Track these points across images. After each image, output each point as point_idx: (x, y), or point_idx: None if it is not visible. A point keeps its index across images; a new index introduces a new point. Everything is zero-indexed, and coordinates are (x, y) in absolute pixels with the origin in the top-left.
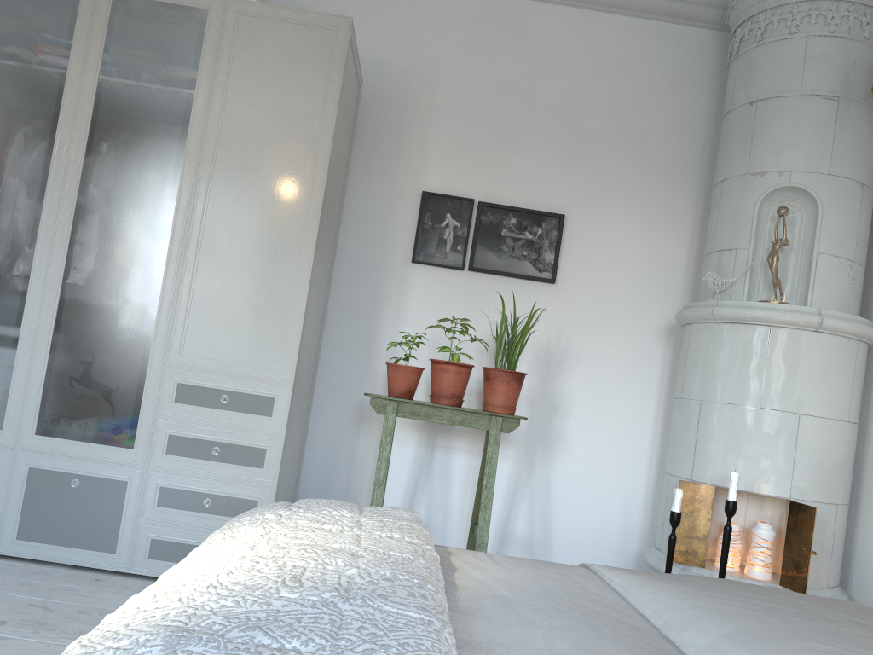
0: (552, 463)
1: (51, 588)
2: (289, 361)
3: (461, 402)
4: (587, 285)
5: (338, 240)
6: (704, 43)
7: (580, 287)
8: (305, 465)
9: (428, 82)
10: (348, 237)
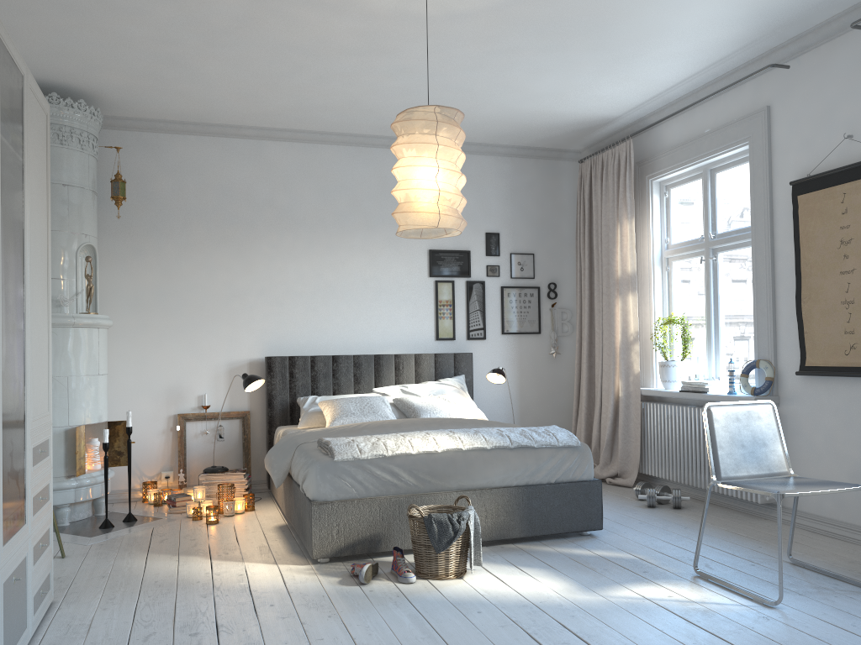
0: None
1: None
2: (51, 405)
3: None
4: None
5: None
6: None
7: None
8: None
9: None
10: None
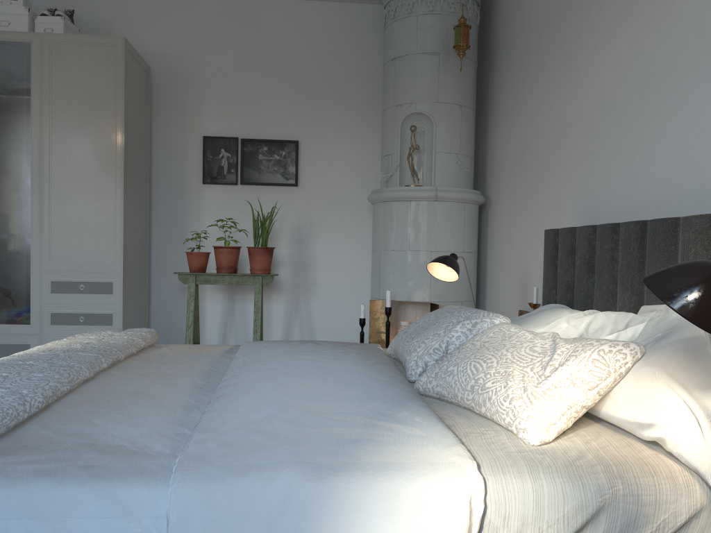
0: (310, 301)
1: None
2: (118, 259)
3: (235, 270)
4: (319, 184)
5: (152, 175)
6: (377, 14)
7: (315, 187)
8: (153, 322)
9: (197, 62)
10: (158, 172)
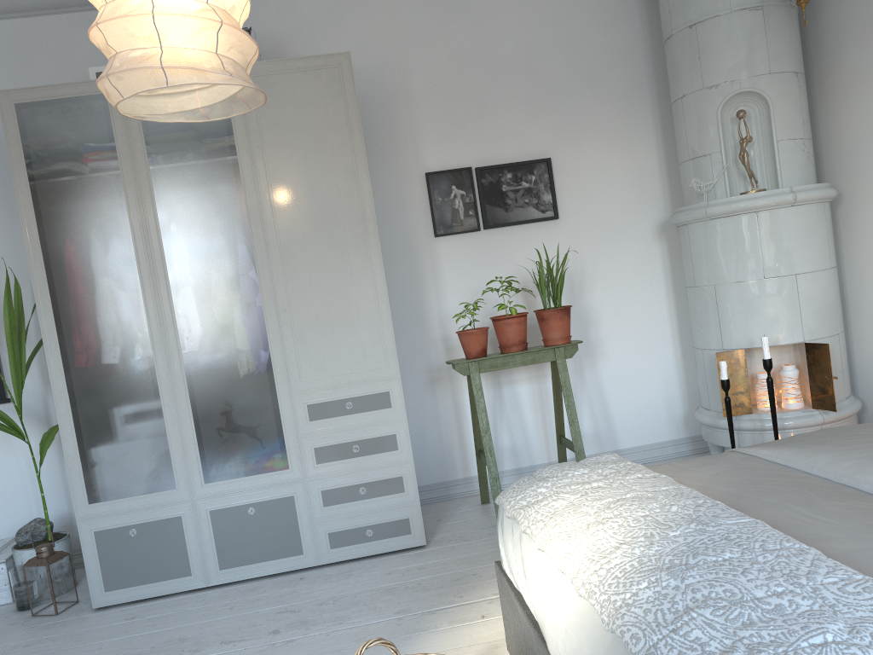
0: (597, 367)
1: (278, 596)
2: (391, 358)
3: (527, 345)
4: (585, 211)
5: None
6: None
7: (579, 216)
8: None
9: (400, 74)
10: None
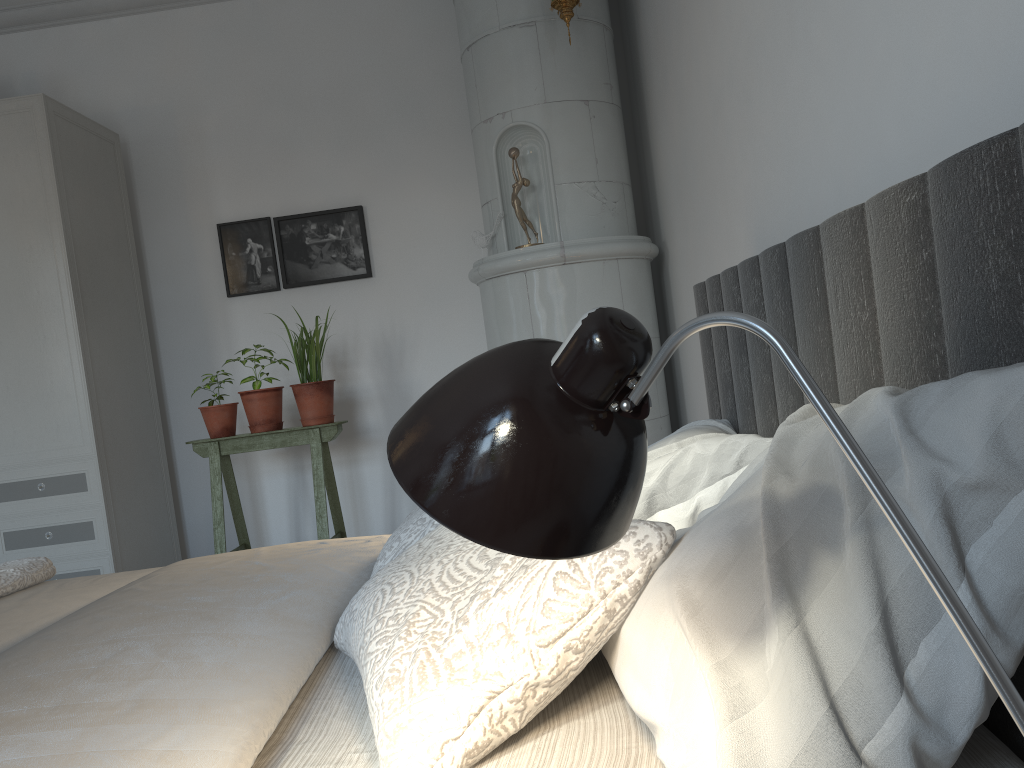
0: None
1: None
2: (87, 436)
3: (278, 425)
4: (406, 268)
5: (152, 297)
6: None
7: (399, 273)
8: (188, 520)
9: (190, 112)
10: (161, 291)
